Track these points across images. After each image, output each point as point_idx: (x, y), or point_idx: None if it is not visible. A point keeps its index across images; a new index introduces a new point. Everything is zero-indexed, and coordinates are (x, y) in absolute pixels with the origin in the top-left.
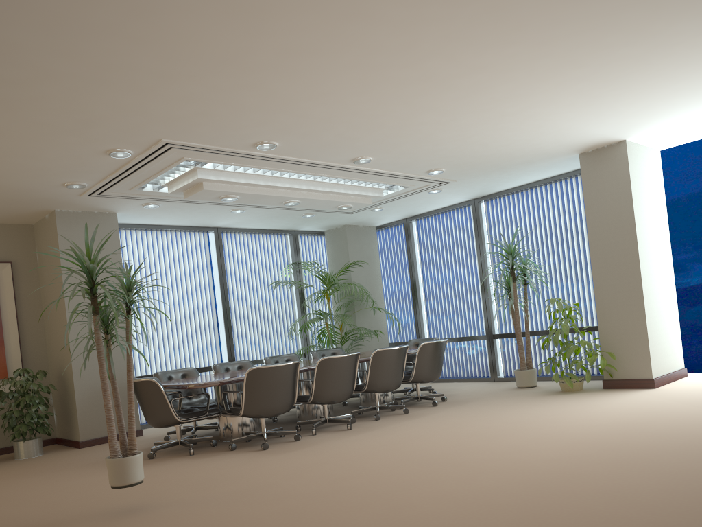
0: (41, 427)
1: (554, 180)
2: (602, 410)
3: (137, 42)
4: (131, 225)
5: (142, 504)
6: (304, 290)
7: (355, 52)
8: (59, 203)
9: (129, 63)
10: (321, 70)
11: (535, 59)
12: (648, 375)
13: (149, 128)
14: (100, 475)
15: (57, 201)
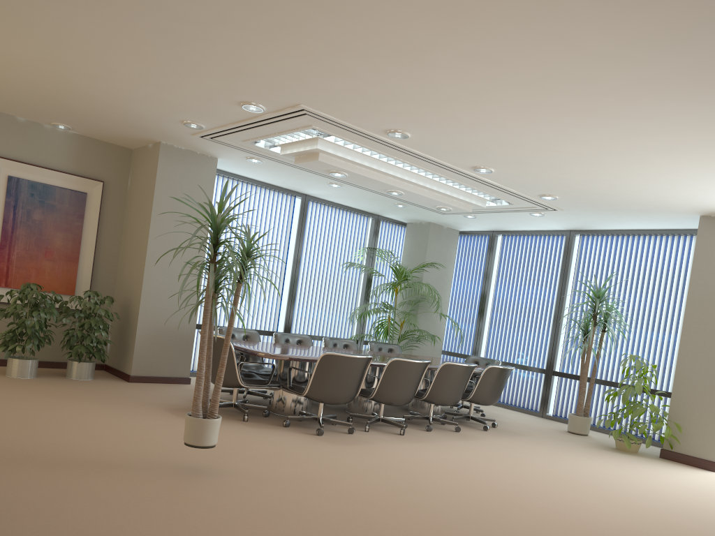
0: (98, 352)
1: (661, 233)
2: (663, 483)
3: (330, 12)
4: (226, 173)
5: (206, 466)
6: (372, 277)
7: (537, 72)
8: (168, 136)
9: (310, 29)
10: (493, 80)
11: (713, 120)
12: (711, 457)
13: (294, 92)
14: (156, 419)
15: (167, 134)
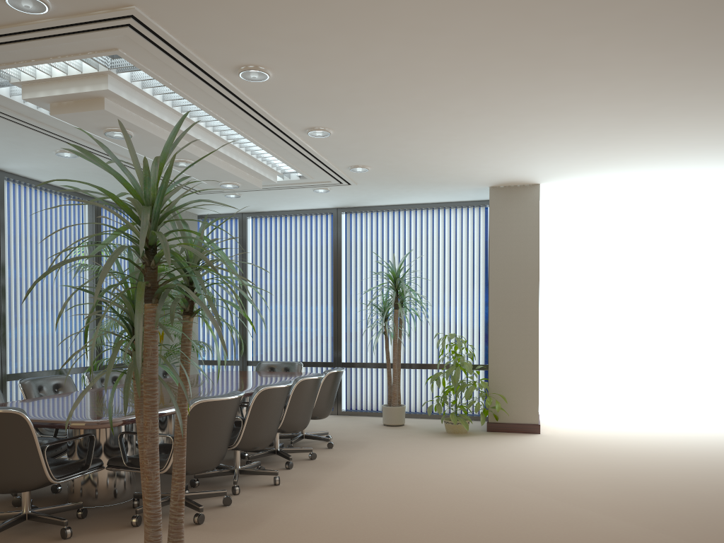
0: None
1: (434, 206)
2: (544, 459)
3: None
4: None
5: None
6: None
7: None
8: None
9: None
10: None
11: (643, 76)
12: (534, 420)
13: None
14: None
15: None
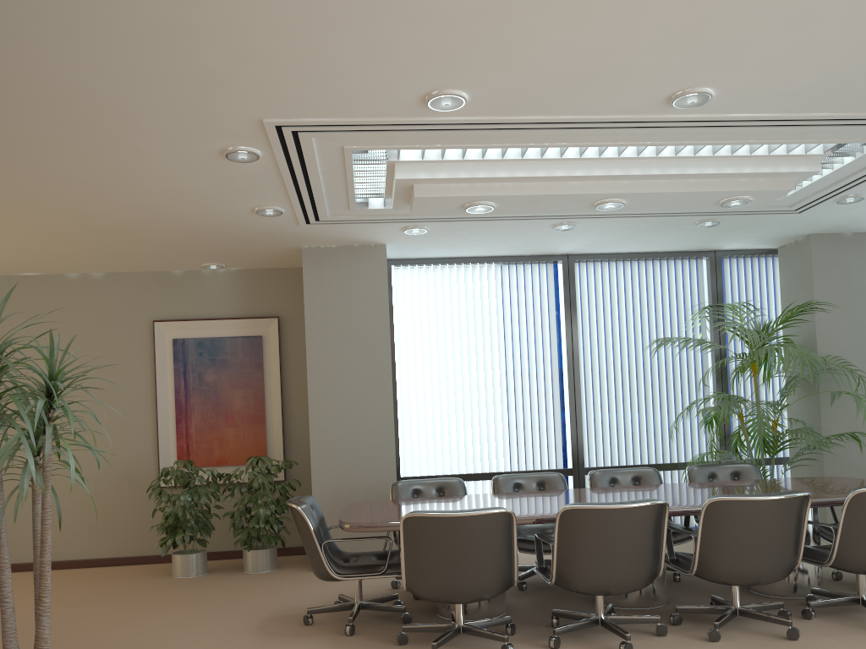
0: (268, 535)
1: None
2: None
3: None
4: (431, 260)
5: None
6: (729, 353)
7: None
8: (292, 237)
9: None
10: None
11: None
12: None
13: (213, 104)
14: (210, 639)
15: (285, 235)
